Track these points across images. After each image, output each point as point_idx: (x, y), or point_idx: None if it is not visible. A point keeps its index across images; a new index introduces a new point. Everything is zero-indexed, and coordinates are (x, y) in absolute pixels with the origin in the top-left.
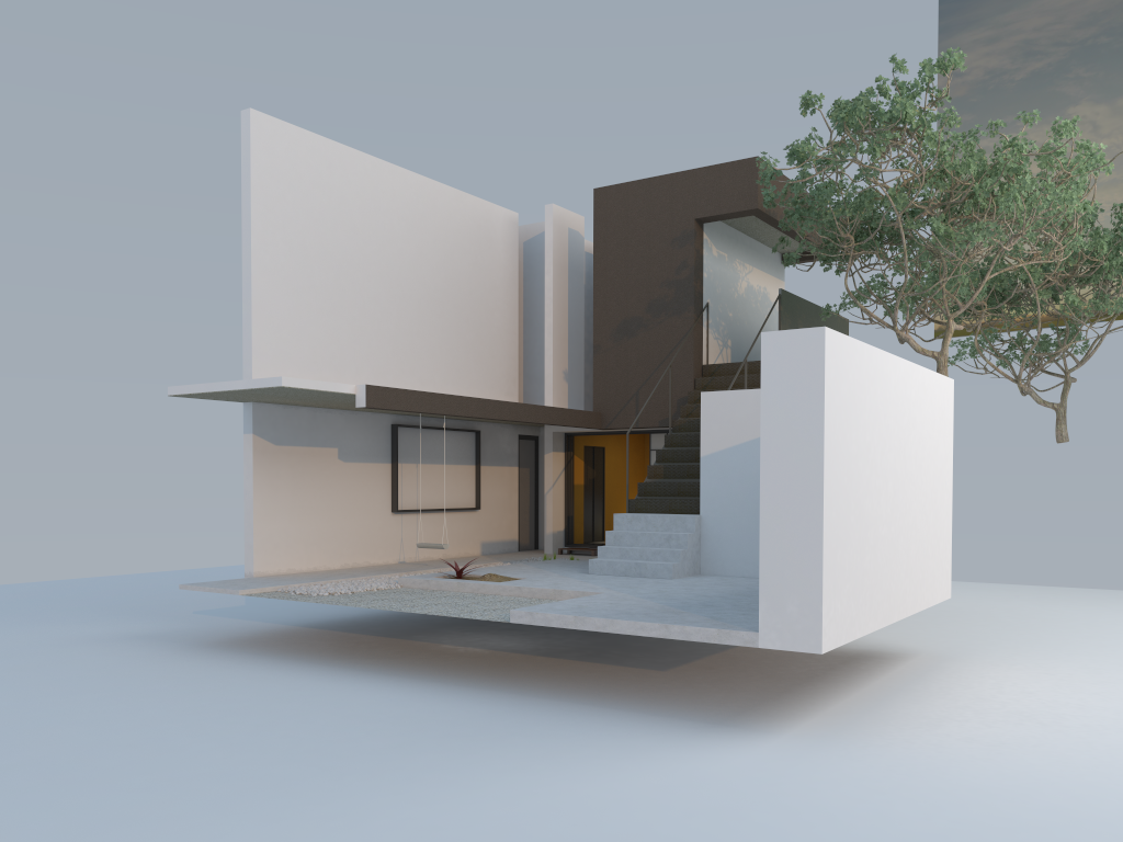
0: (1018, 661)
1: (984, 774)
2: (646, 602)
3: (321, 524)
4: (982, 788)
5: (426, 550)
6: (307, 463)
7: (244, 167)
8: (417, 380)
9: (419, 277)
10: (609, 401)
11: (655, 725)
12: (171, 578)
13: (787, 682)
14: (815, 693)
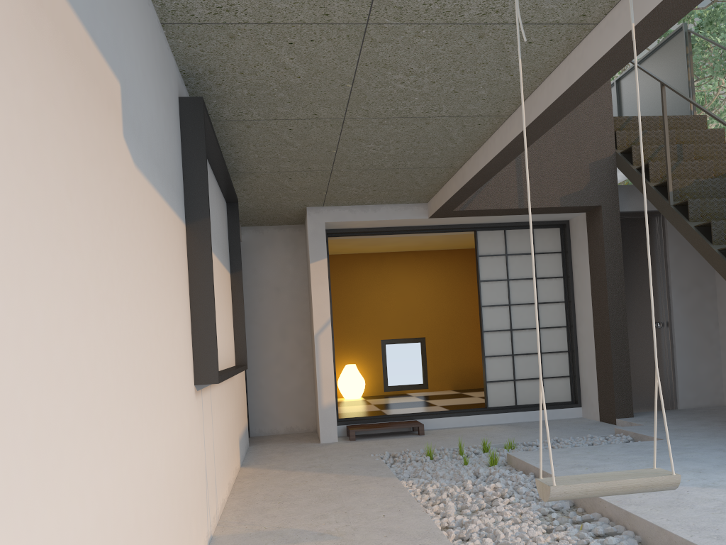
0: None
1: None
2: None
3: (109, 479)
4: None
5: (220, 486)
6: (49, 78)
7: None
8: None
9: None
10: None
11: None
12: None
13: None
14: None
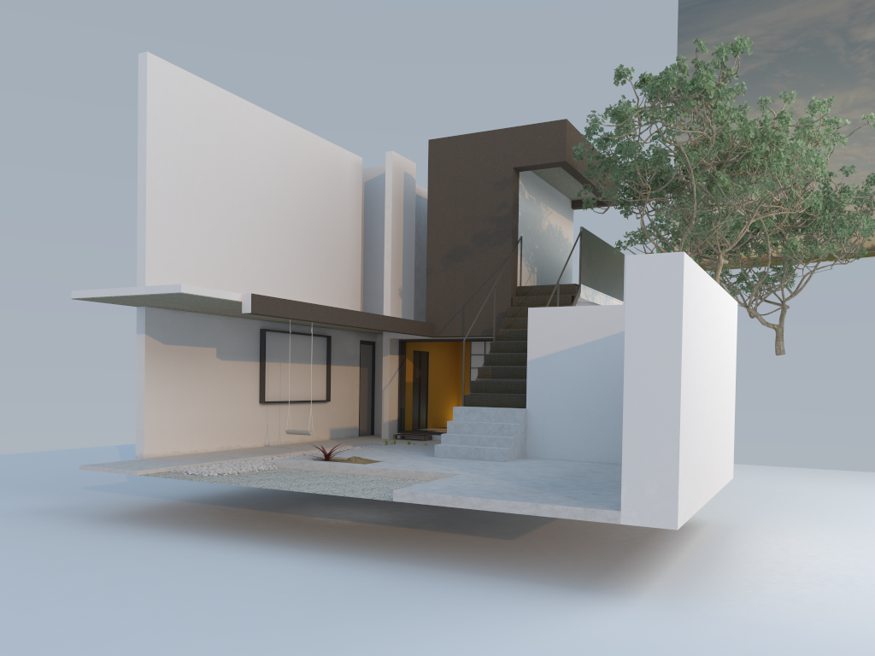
0: (786, 529)
1: (825, 633)
2: (503, 483)
3: (202, 413)
4: (832, 647)
5: (286, 436)
6: (191, 360)
7: (140, 102)
8: (281, 293)
9: (284, 206)
10: (439, 314)
11: (529, 591)
12: (54, 457)
13: (618, 549)
14: (645, 559)
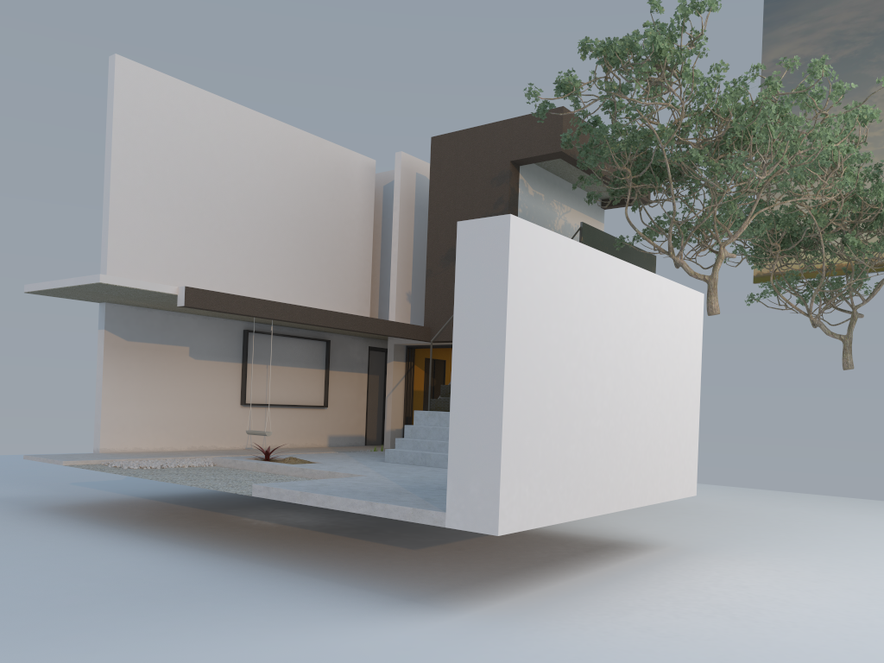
0: (755, 557)
1: None
2: (390, 484)
3: (170, 411)
4: None
5: (273, 439)
6: (158, 358)
7: (109, 103)
8: (270, 294)
9: (276, 207)
10: (436, 318)
11: (350, 598)
12: None
13: (519, 565)
14: (535, 576)
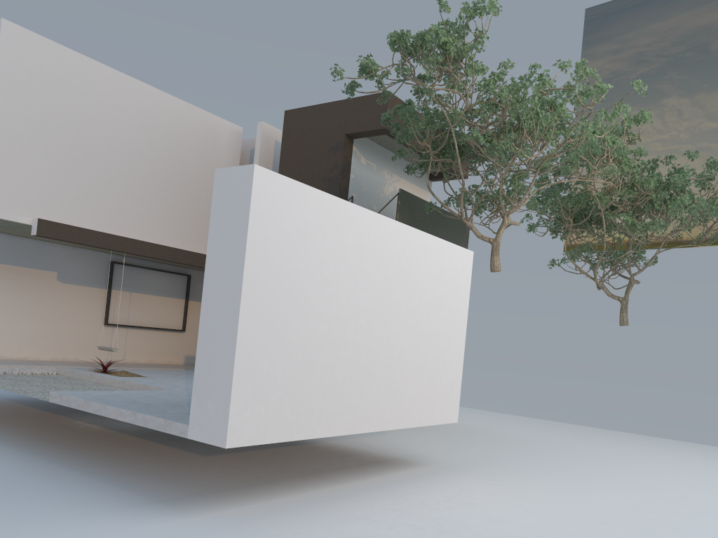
0: (502, 478)
1: None
2: (180, 398)
3: (35, 326)
4: None
5: (133, 356)
6: (27, 279)
7: None
8: (138, 233)
9: (148, 160)
10: None
11: (105, 497)
12: None
13: (287, 474)
14: (293, 485)
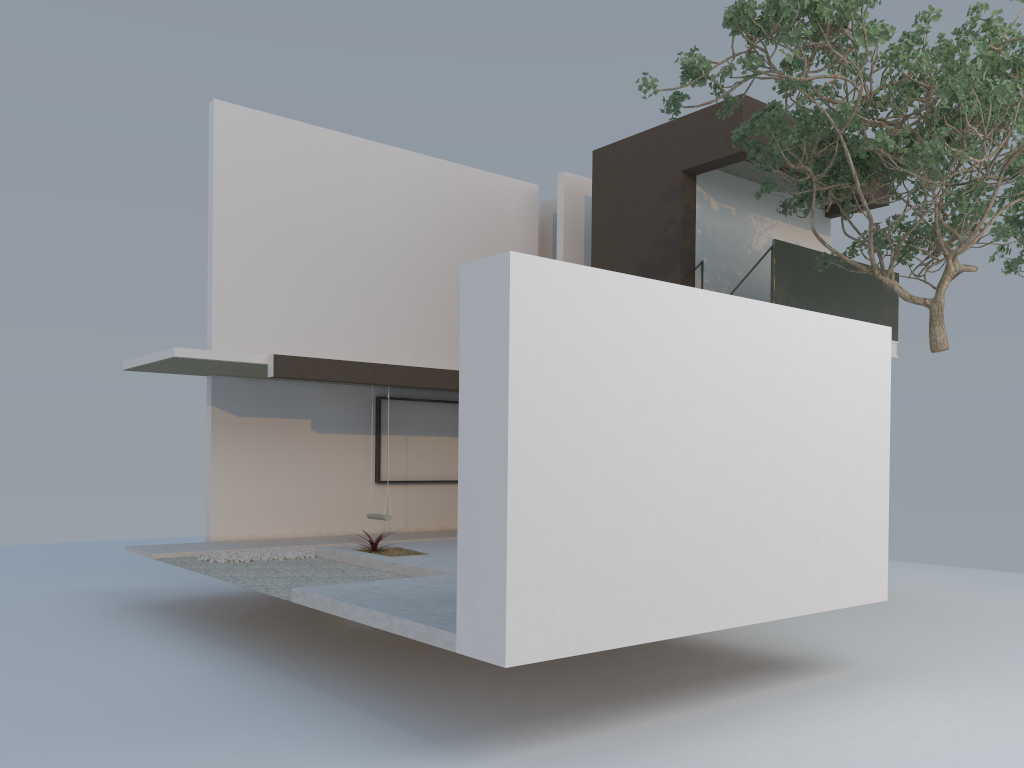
0: (970, 688)
1: None
2: None
3: (290, 493)
4: None
5: (417, 521)
6: (274, 433)
7: (210, 155)
8: (408, 354)
9: (412, 253)
10: None
11: (360, 734)
12: None
13: (618, 692)
14: (624, 710)
